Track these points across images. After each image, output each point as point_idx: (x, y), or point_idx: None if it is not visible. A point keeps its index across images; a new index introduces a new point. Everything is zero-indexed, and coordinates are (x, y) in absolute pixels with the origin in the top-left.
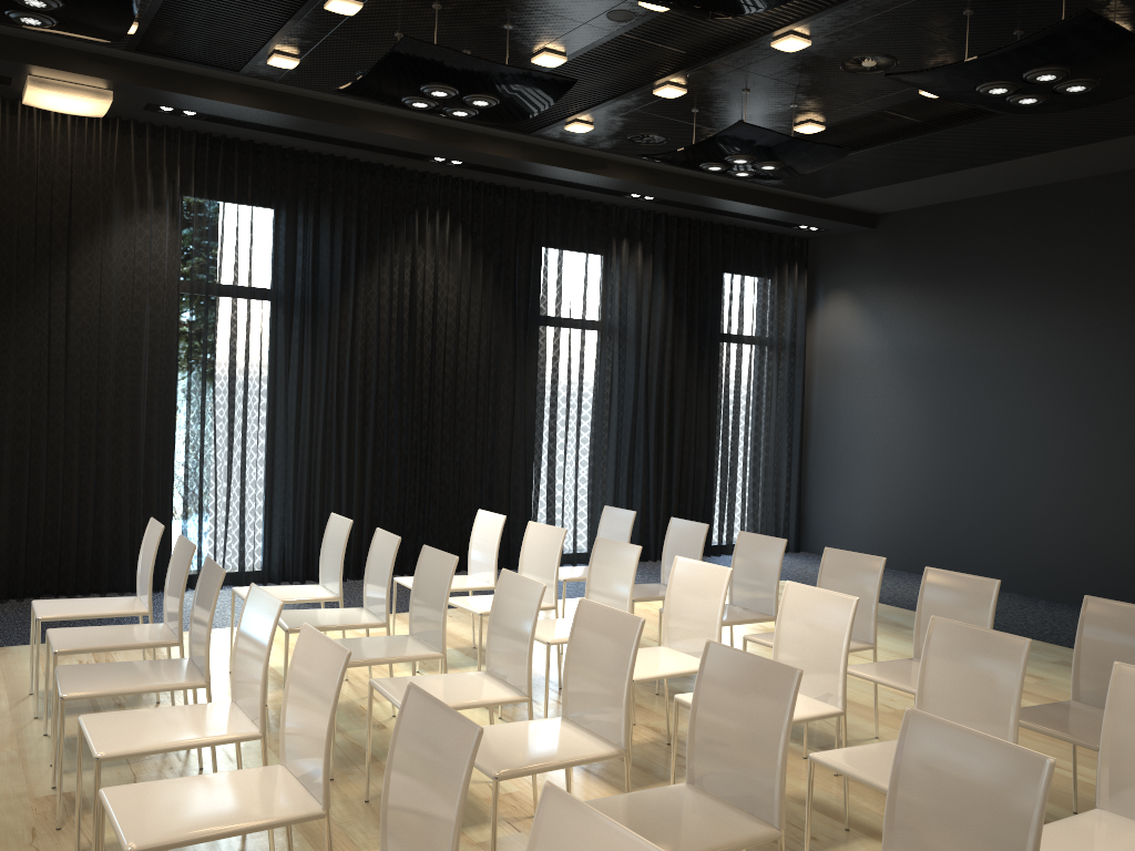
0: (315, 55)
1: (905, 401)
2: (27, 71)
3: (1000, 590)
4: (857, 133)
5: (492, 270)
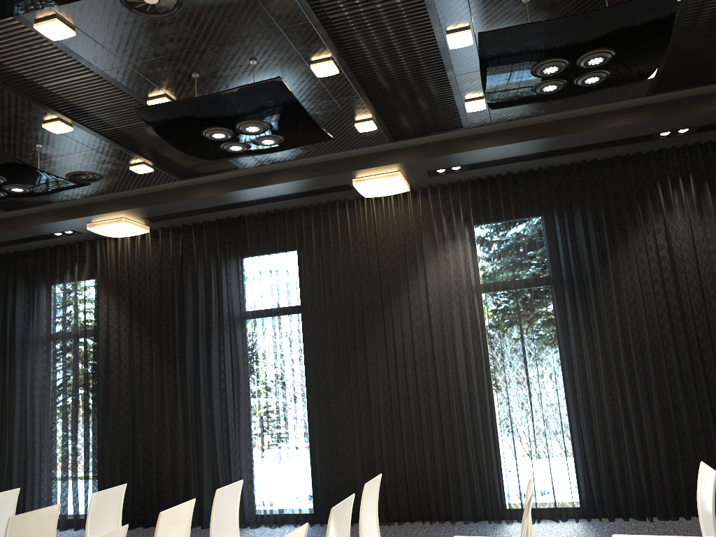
0: None
1: None
2: (349, 177)
3: None
4: None
5: None
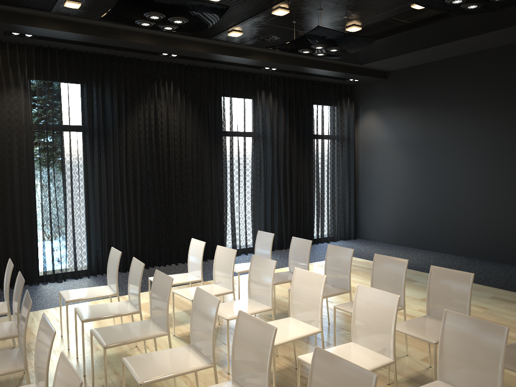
0: (89, 0)
1: (404, 164)
2: None
3: (455, 254)
4: (378, 30)
5: (196, 110)
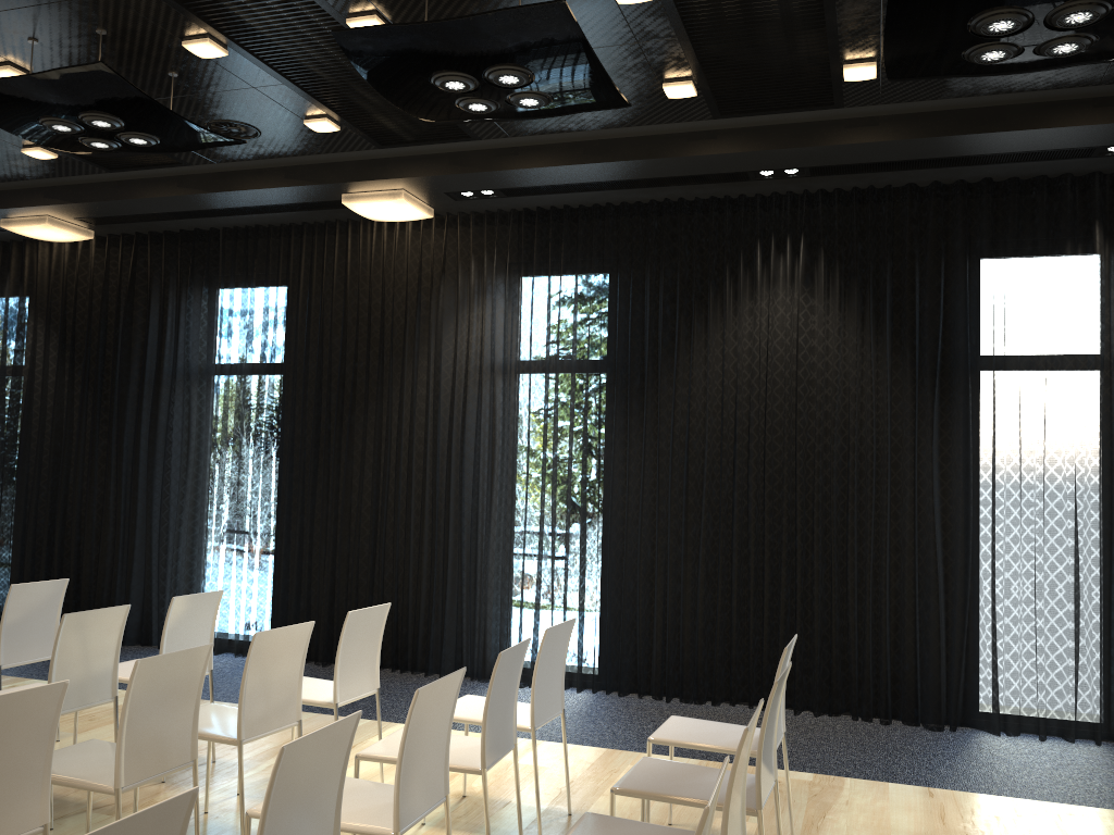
0: None
1: None
2: (336, 191)
3: None
4: None
5: (869, 302)
